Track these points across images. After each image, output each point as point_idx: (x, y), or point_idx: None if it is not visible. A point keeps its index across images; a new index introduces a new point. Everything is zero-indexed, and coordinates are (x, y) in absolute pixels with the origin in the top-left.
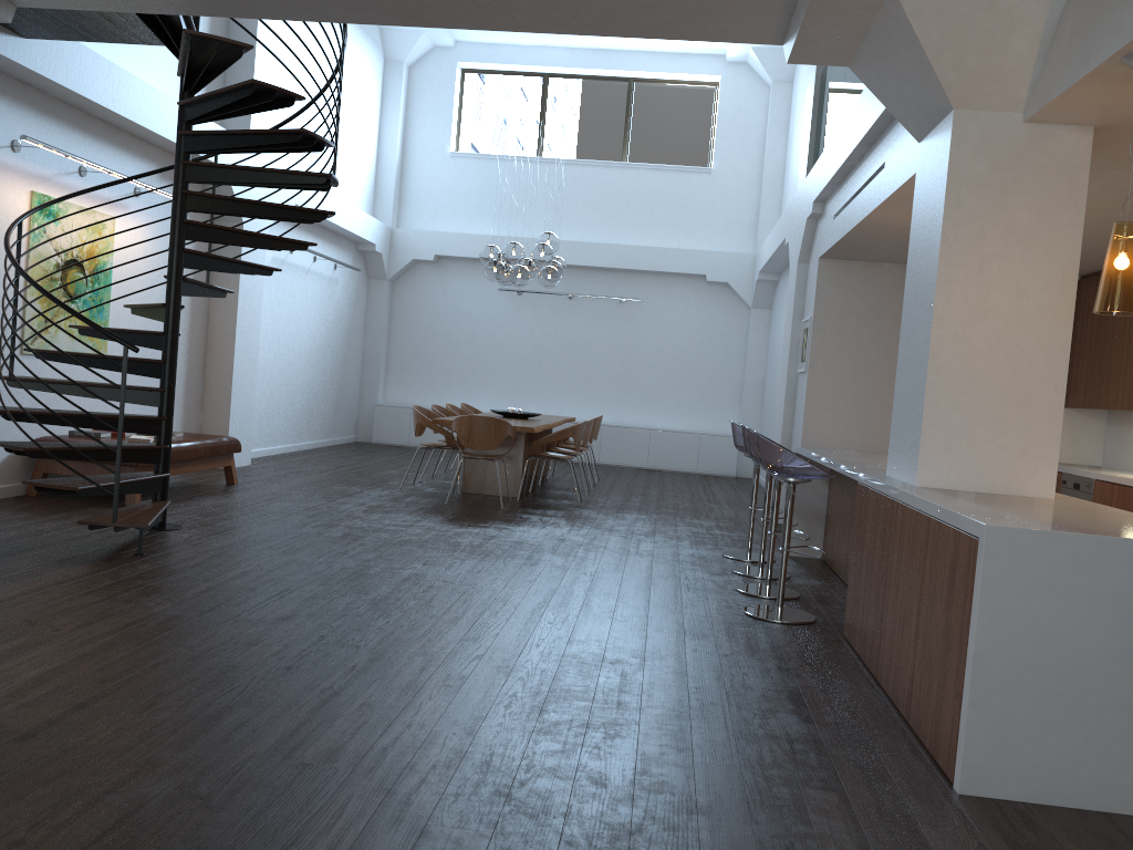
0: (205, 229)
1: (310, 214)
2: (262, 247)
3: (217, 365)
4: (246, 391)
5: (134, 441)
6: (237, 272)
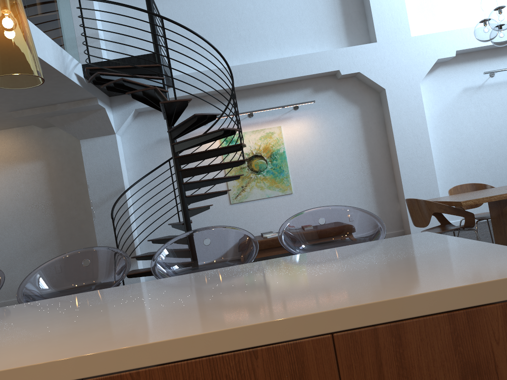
0: (180, 144)
1: (193, 119)
2: (212, 139)
3: (396, 175)
4: (422, 185)
5: (264, 237)
6: (213, 155)
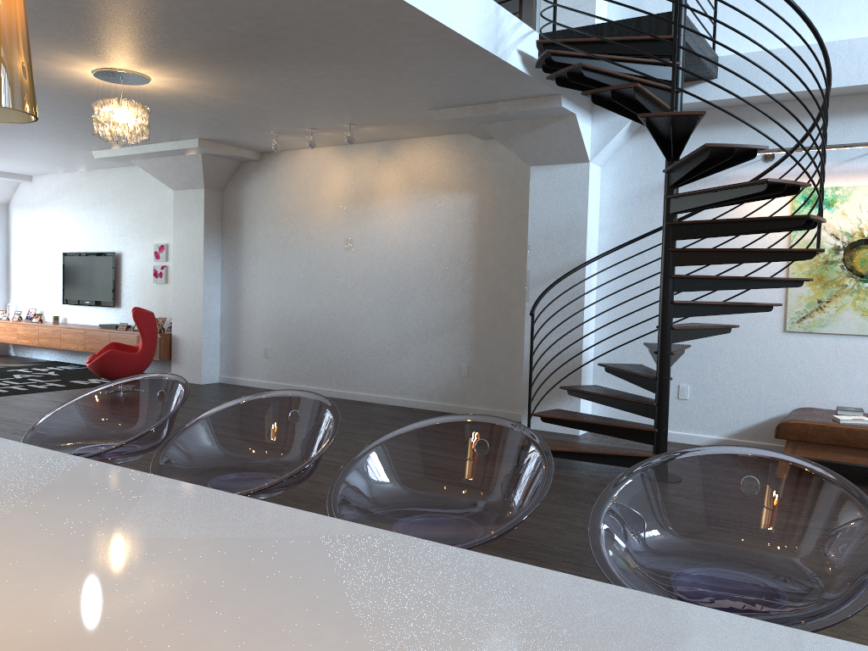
0: (682, 199)
1: (703, 154)
2: (744, 199)
3: None
4: None
5: (834, 419)
6: (742, 231)
